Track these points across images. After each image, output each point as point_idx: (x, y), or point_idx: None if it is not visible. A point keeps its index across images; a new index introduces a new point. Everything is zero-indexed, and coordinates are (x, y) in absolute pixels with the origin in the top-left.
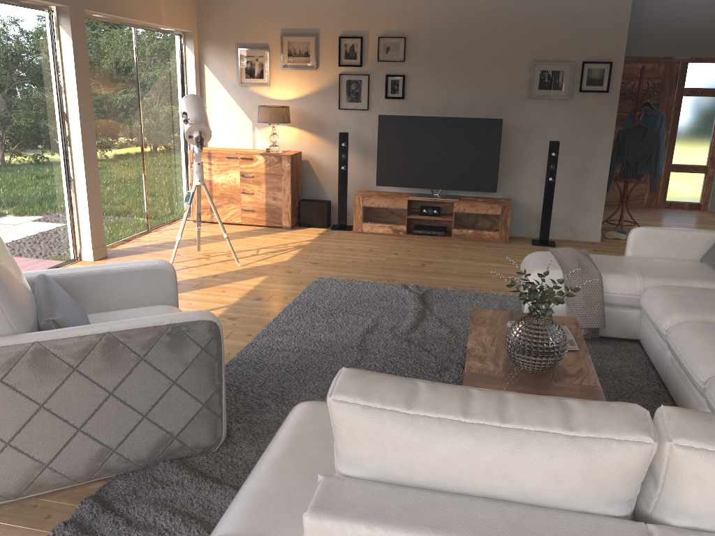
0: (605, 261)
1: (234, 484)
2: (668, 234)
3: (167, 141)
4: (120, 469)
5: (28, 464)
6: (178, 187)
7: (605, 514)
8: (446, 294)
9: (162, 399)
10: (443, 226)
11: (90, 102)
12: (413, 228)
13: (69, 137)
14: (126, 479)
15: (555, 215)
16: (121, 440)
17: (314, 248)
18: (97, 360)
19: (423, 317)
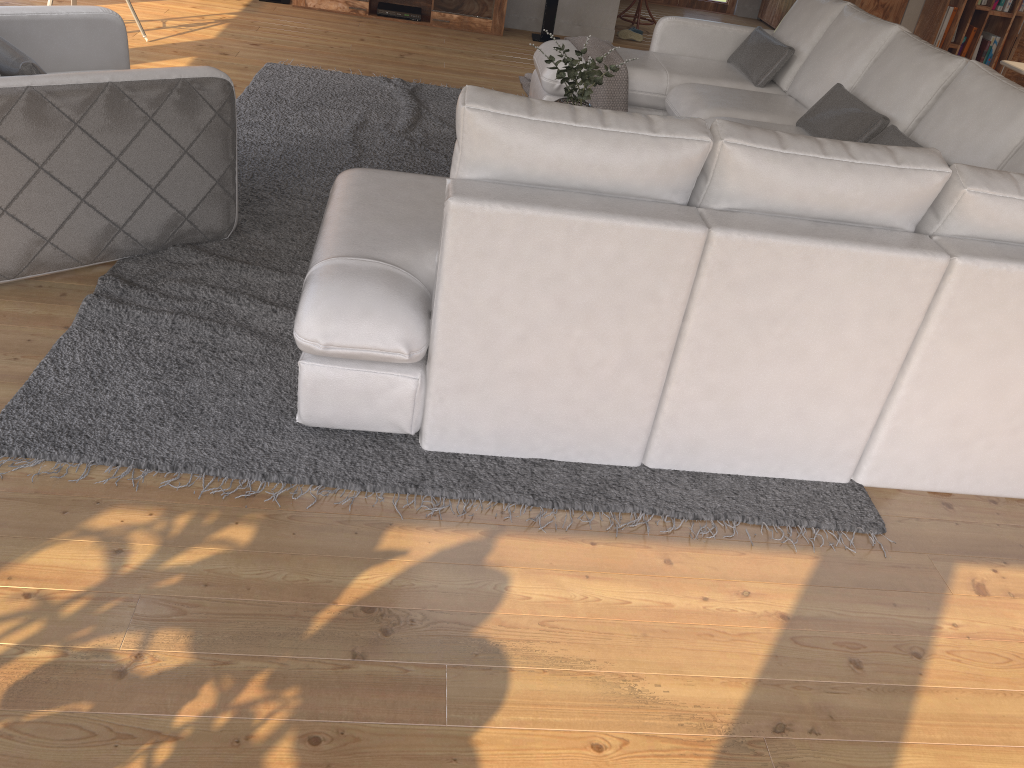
0: (630, 55)
1: (264, 266)
2: (698, 27)
3: None
4: (127, 252)
5: (28, 238)
6: None
7: (670, 202)
8: (441, 93)
9: (172, 171)
10: (417, 8)
11: None
12: (378, 7)
13: None
14: (137, 262)
15: (562, 2)
16: (129, 217)
17: (246, 25)
18: (101, 116)
19: (420, 116)
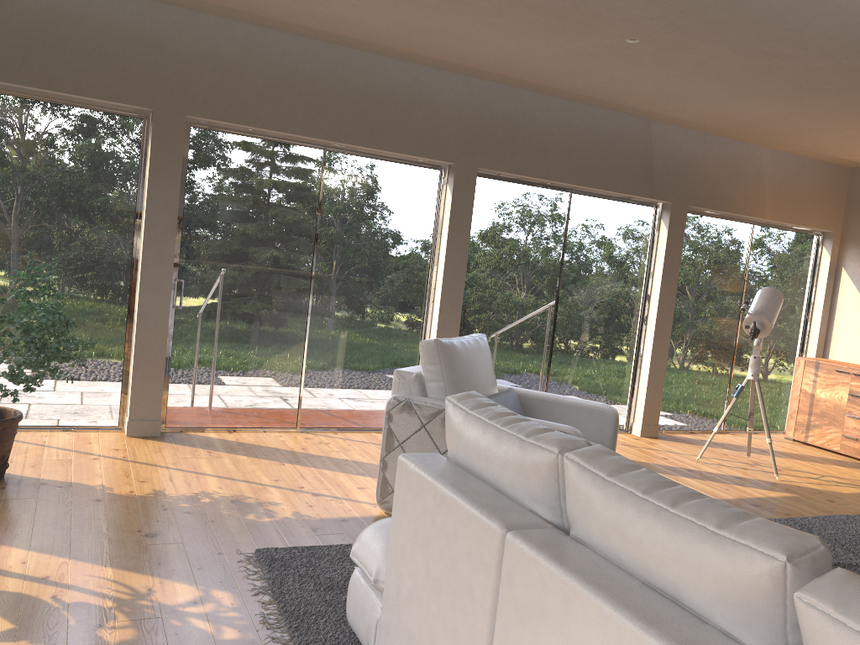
0: None
1: None
2: None
3: (772, 343)
4: None
5: None
6: (778, 396)
7: (535, 511)
8: None
9: None
10: None
11: (674, 287)
12: None
13: (646, 317)
14: None
15: None
16: None
17: None
18: None
19: None
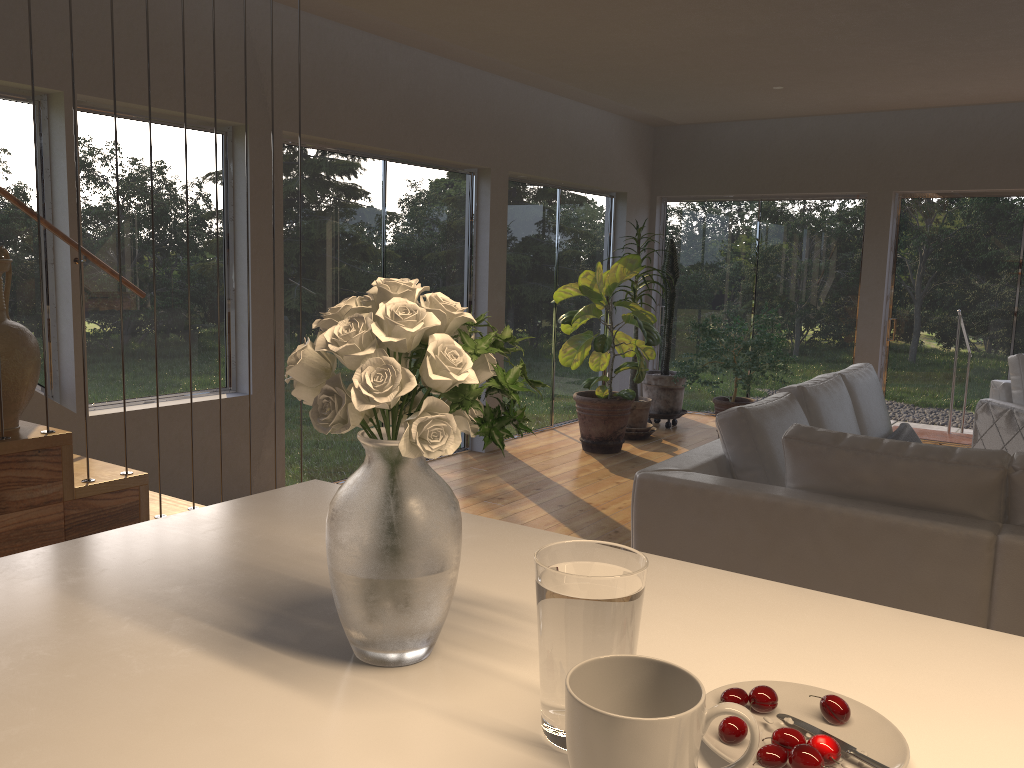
0: None
1: None
2: None
3: None
4: None
5: None
6: None
7: None
8: None
9: None
10: None
11: None
12: None
13: None
14: None
15: None
16: None
17: None
18: None
19: None
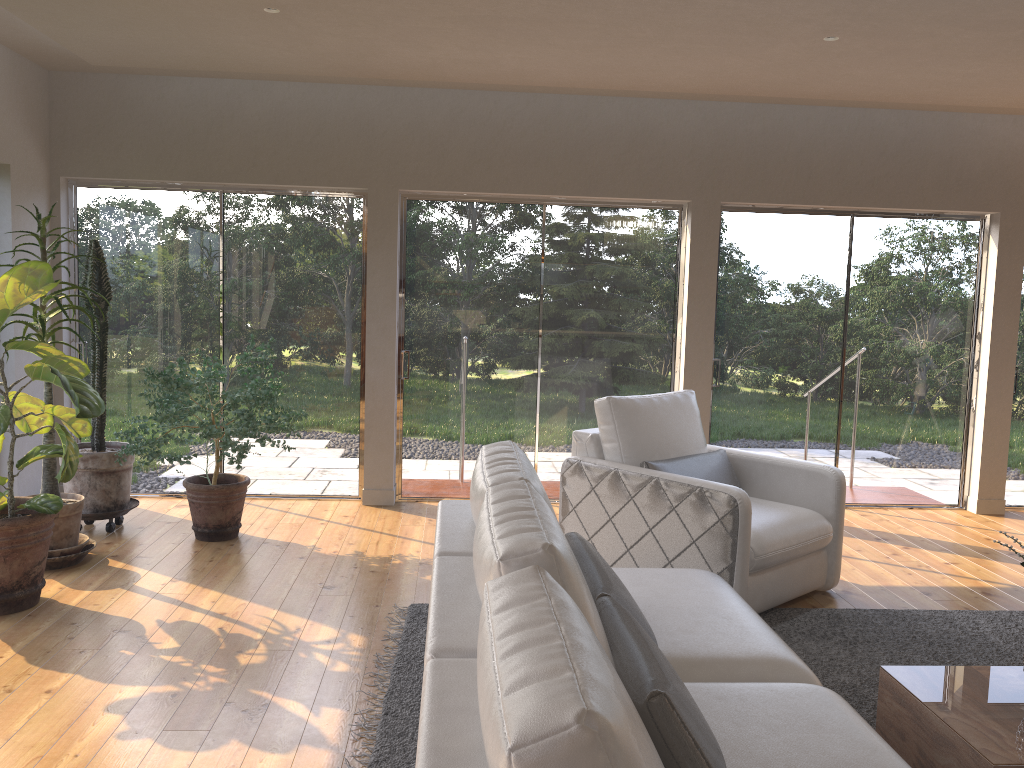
0: None
1: None
2: None
3: None
4: None
5: None
6: None
7: None
8: None
9: (683, 553)
10: None
11: (1014, 321)
12: None
13: (978, 361)
14: None
15: None
16: None
17: None
18: (645, 497)
19: None
